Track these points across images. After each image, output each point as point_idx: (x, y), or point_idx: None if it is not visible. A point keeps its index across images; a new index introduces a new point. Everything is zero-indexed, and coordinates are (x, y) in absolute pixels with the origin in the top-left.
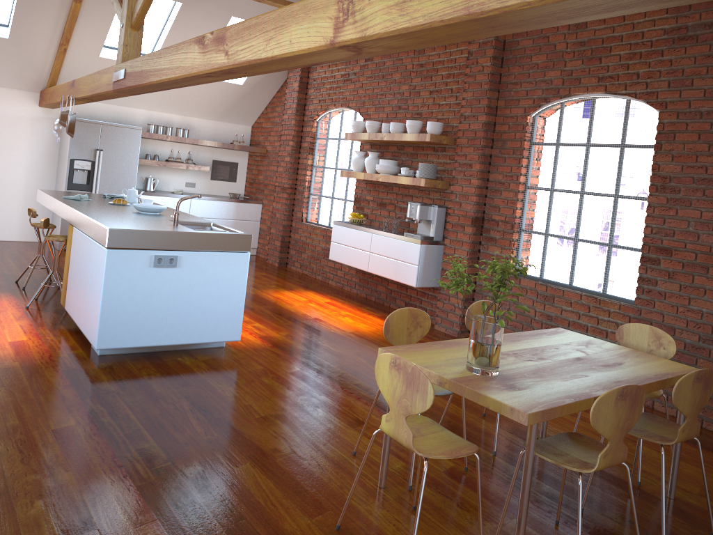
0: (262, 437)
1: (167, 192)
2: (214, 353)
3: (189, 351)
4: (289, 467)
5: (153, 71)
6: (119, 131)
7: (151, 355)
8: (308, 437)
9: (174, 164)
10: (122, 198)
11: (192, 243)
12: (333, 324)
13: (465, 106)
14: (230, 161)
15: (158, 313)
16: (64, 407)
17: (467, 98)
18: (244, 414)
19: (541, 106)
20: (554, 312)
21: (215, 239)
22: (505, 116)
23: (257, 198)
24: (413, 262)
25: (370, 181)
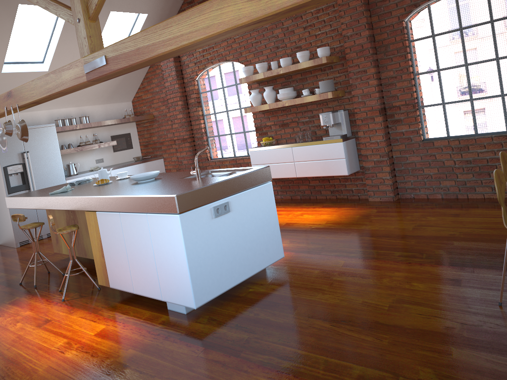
0: (420, 322)
1: (87, 171)
2: (267, 275)
3: (247, 281)
4: (483, 337)
5: (161, 42)
6: (37, 131)
7: (225, 296)
8: (448, 307)
9: (88, 147)
10: (88, 180)
11: (235, 187)
12: (305, 222)
13: (345, 29)
14: (123, 133)
15: (228, 256)
16: (235, 371)
17: (345, 22)
18: (373, 310)
19: (412, 12)
20: (471, 156)
21: (248, 177)
22: (381, 27)
23: (156, 155)
24: (340, 157)
25: (266, 111)
